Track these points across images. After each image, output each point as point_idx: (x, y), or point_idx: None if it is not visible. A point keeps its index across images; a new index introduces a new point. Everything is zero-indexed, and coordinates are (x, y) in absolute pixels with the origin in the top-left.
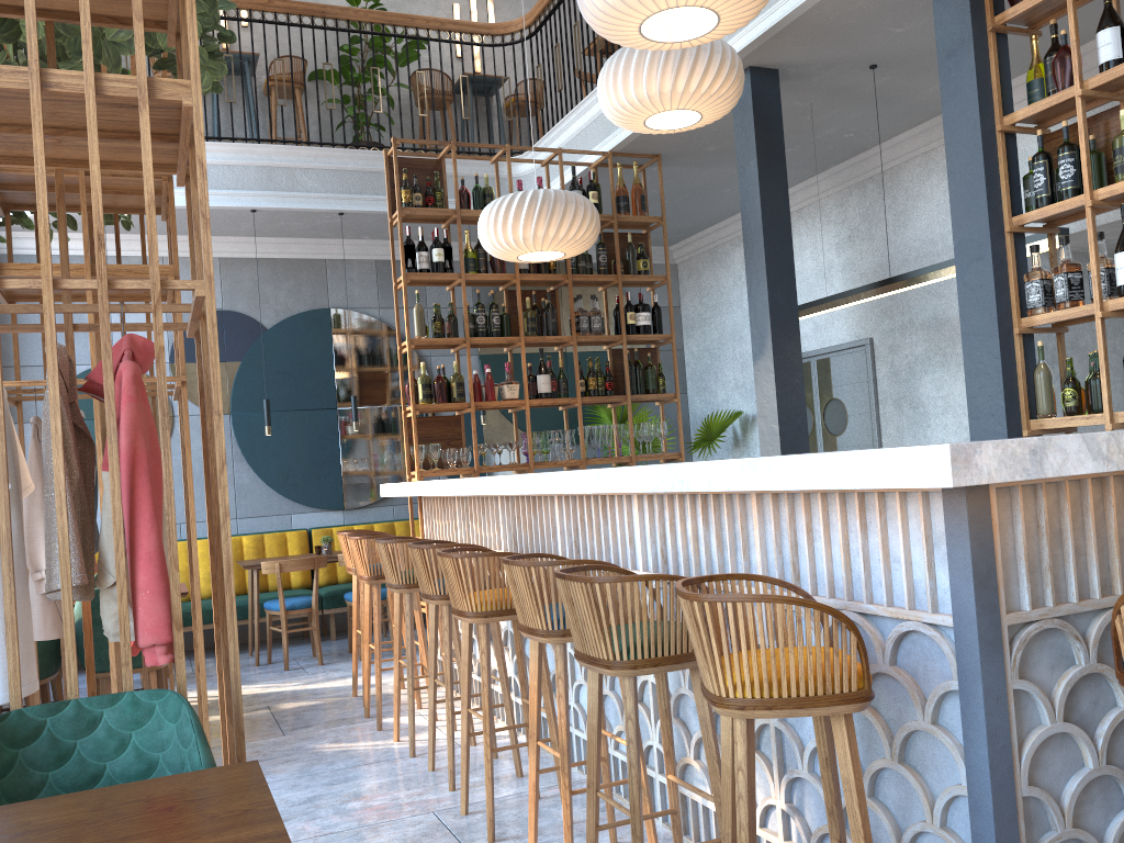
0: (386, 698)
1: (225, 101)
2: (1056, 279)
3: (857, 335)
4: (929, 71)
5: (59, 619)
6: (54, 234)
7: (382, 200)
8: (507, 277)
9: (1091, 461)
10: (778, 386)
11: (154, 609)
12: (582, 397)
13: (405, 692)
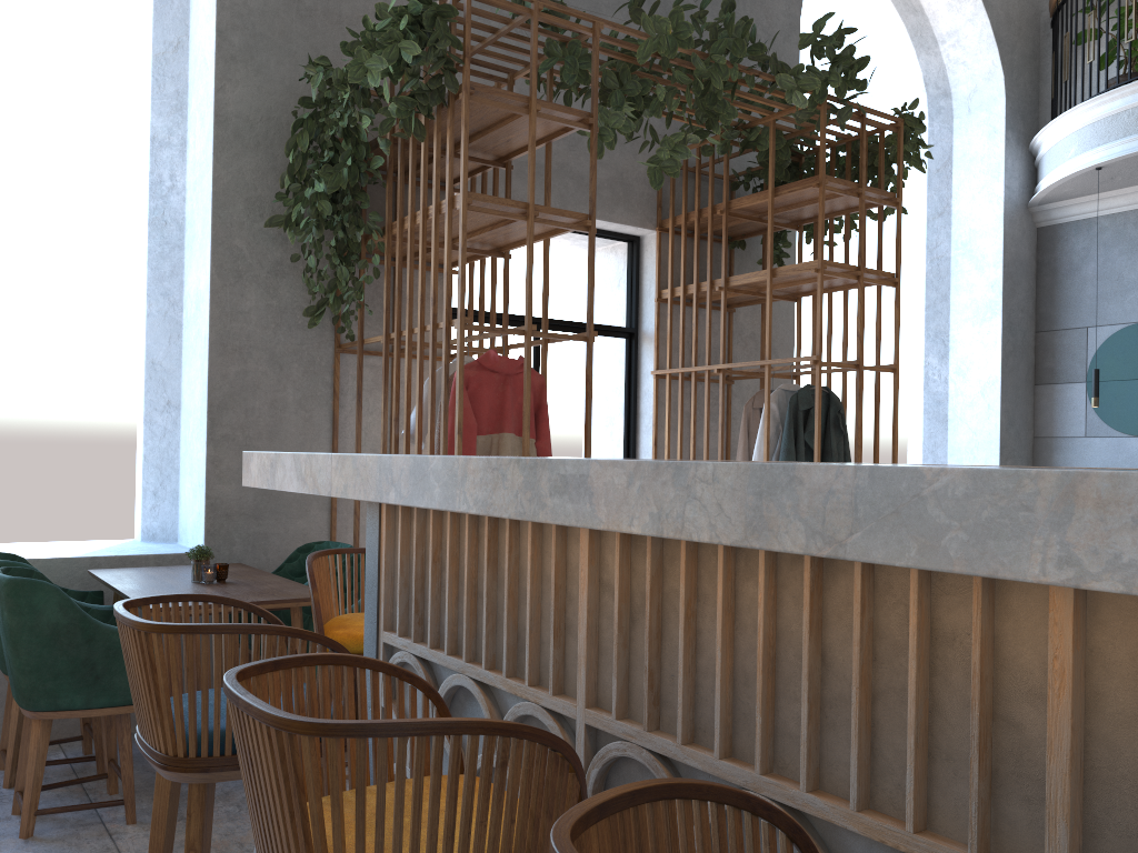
0: None
1: None
2: None
3: None
4: None
5: None
6: (1093, 196)
7: None
8: None
9: (295, 480)
10: None
11: None
12: None
13: None
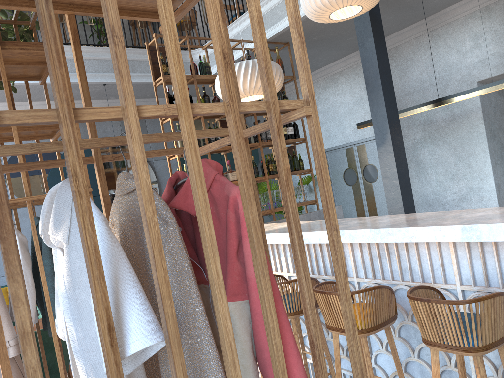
0: None
1: None
2: None
3: None
4: None
5: (20, 373)
6: None
7: None
8: None
9: None
10: (396, 160)
11: None
12: (267, 176)
13: None
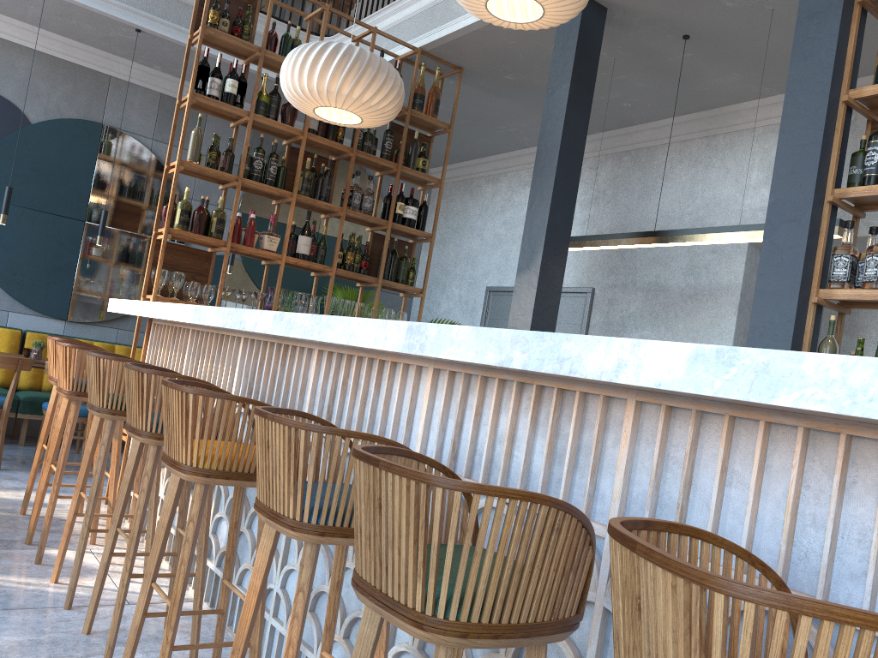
0: (58, 524)
1: None
2: (869, 258)
3: (581, 283)
4: (725, 61)
5: None
6: None
7: (184, 32)
8: (295, 131)
9: None
10: (537, 302)
11: None
12: (337, 268)
13: (81, 520)
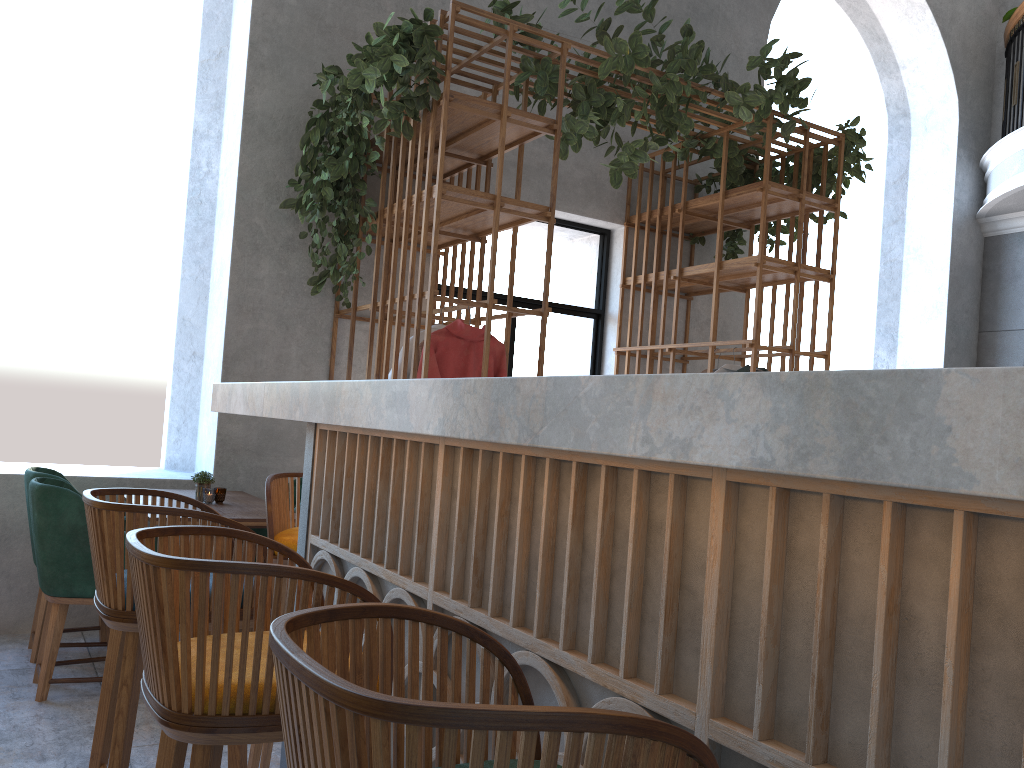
0: None
1: None
2: None
3: None
4: None
5: None
6: None
7: None
8: None
9: (242, 405)
10: None
11: None
12: None
13: None
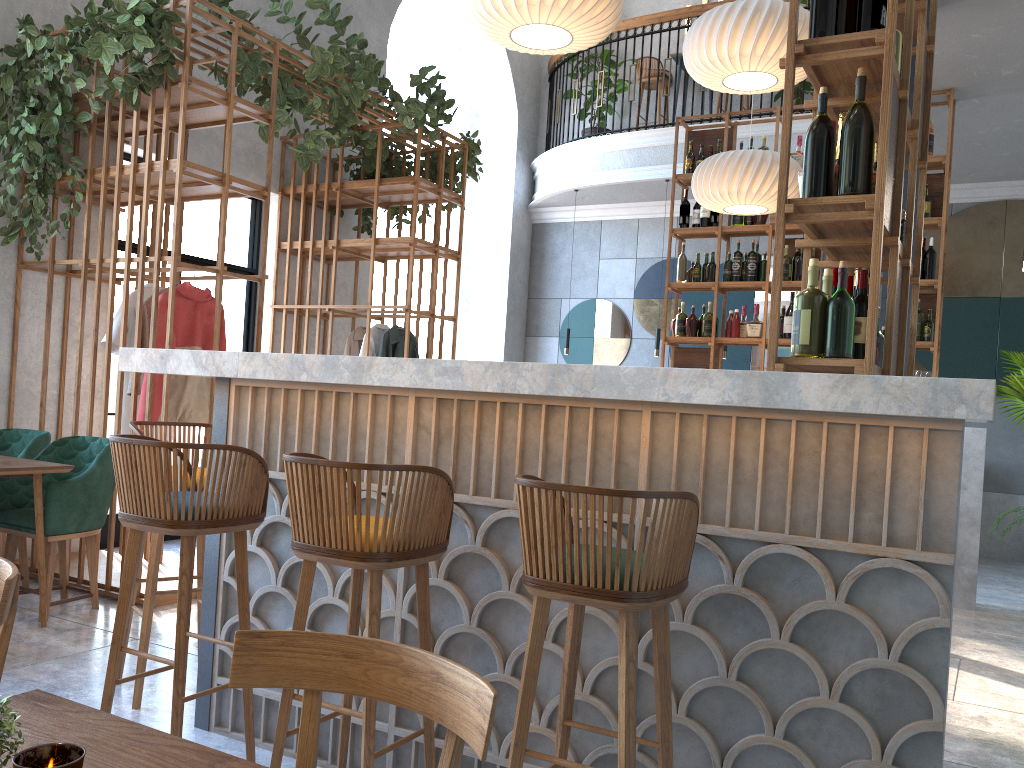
0: None
1: (697, 90)
2: None
3: None
4: None
5: None
6: (570, 207)
7: None
8: (762, 227)
9: (194, 368)
10: None
11: (140, 408)
12: None
13: None
